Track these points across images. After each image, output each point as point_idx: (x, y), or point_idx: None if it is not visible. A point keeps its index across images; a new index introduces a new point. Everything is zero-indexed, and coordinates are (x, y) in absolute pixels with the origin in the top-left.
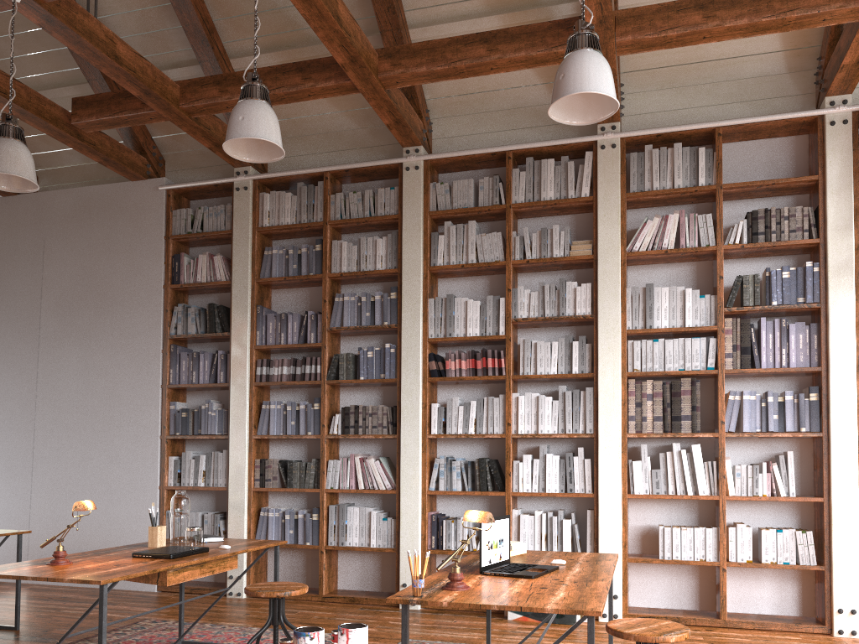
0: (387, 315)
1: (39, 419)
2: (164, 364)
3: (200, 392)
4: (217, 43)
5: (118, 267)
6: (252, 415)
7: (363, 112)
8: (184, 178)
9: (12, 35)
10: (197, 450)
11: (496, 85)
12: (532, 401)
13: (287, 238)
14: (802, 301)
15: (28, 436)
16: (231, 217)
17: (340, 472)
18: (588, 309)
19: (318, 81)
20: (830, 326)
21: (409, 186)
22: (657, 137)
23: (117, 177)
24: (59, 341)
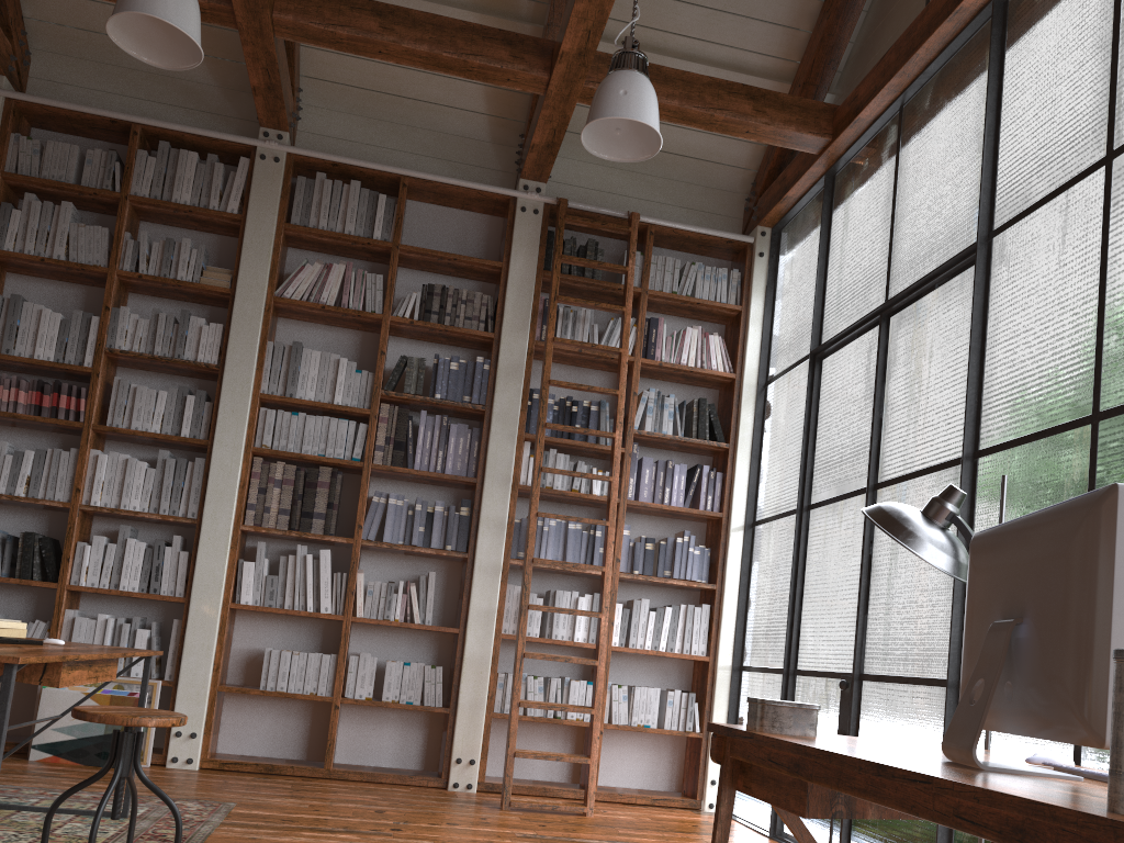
0: None
1: None
2: None
3: None
4: None
5: None
6: None
7: None
8: None
9: None
10: None
11: None
12: (118, 464)
13: None
14: (468, 400)
15: None
16: None
17: None
18: (214, 357)
19: None
20: (492, 434)
21: None
22: (333, 166)
23: None
24: None
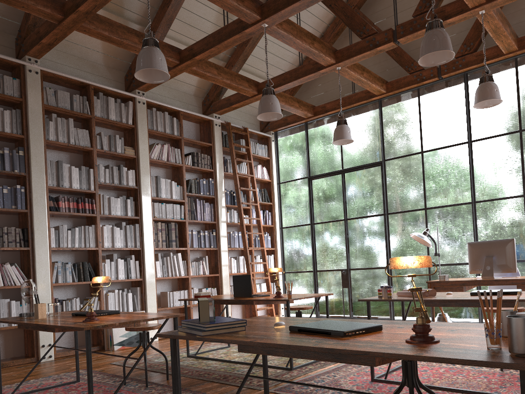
0: (17, 166)
1: None
2: None
3: None
4: None
5: None
6: None
7: None
8: None
9: None
10: None
11: (78, 42)
12: (109, 229)
13: None
14: (208, 194)
15: None
16: None
17: None
18: (134, 183)
19: (38, 4)
20: (219, 206)
21: (32, 83)
22: (157, 105)
23: None
24: None
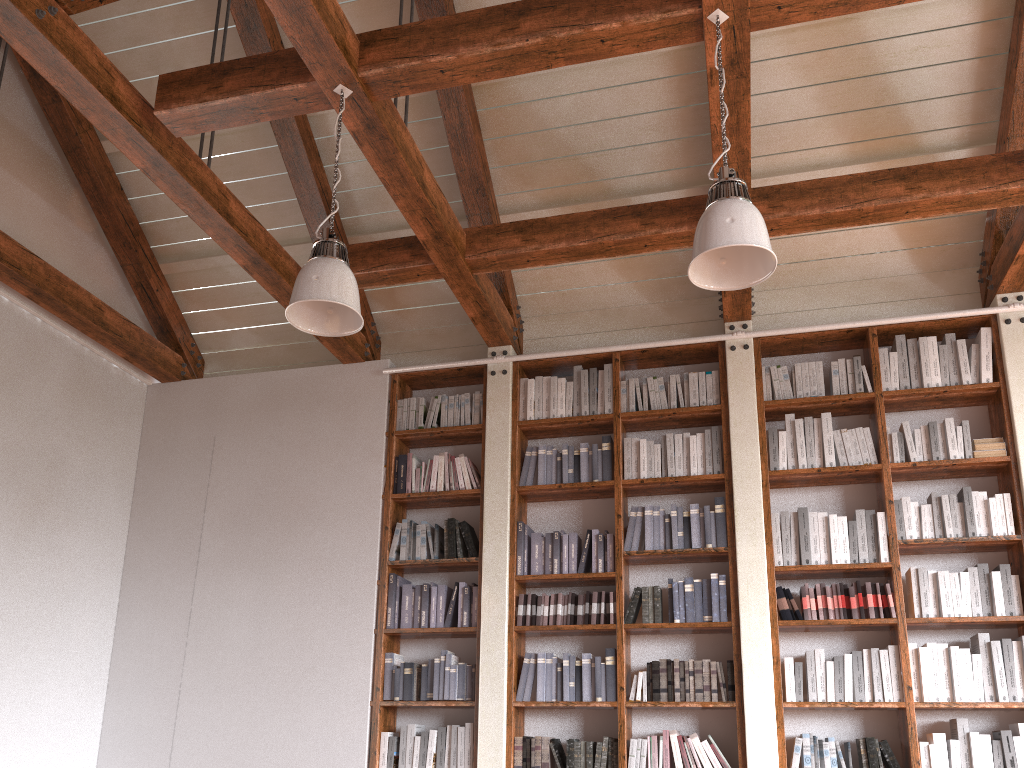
0: (711, 535)
1: (188, 676)
2: (381, 600)
3: (420, 641)
4: (491, 194)
5: (318, 470)
6: (511, 672)
7: (658, 283)
8: (406, 362)
9: (338, 134)
10: (414, 723)
11: (842, 251)
12: (938, 654)
13: (549, 437)
14: None
15: (169, 700)
16: (479, 408)
17: (649, 757)
18: (1010, 528)
19: (664, 227)
20: None
21: (736, 369)
22: None
23: (314, 361)
24: (227, 568)
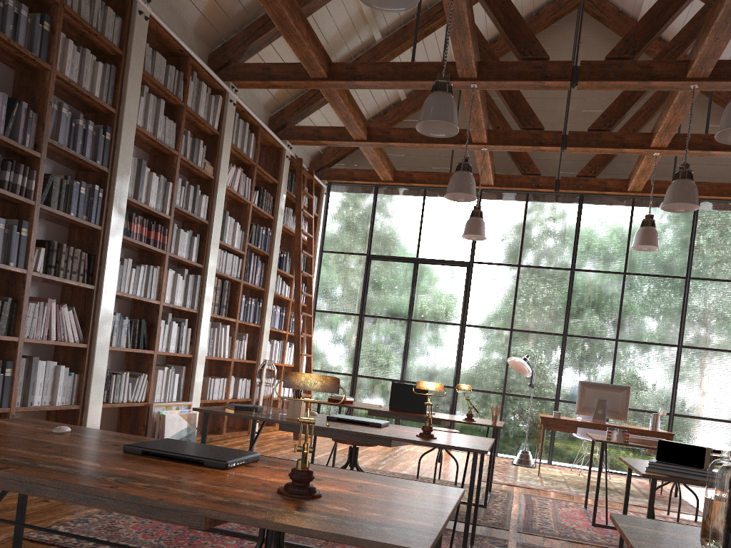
0: (100, 155)
1: None
2: None
3: None
4: None
5: None
6: None
7: None
8: None
9: None
10: None
11: None
12: (171, 276)
13: None
14: (263, 249)
15: None
16: None
17: (37, 319)
18: (205, 216)
19: None
20: (272, 268)
21: (139, 32)
22: (241, 111)
23: None
24: None
